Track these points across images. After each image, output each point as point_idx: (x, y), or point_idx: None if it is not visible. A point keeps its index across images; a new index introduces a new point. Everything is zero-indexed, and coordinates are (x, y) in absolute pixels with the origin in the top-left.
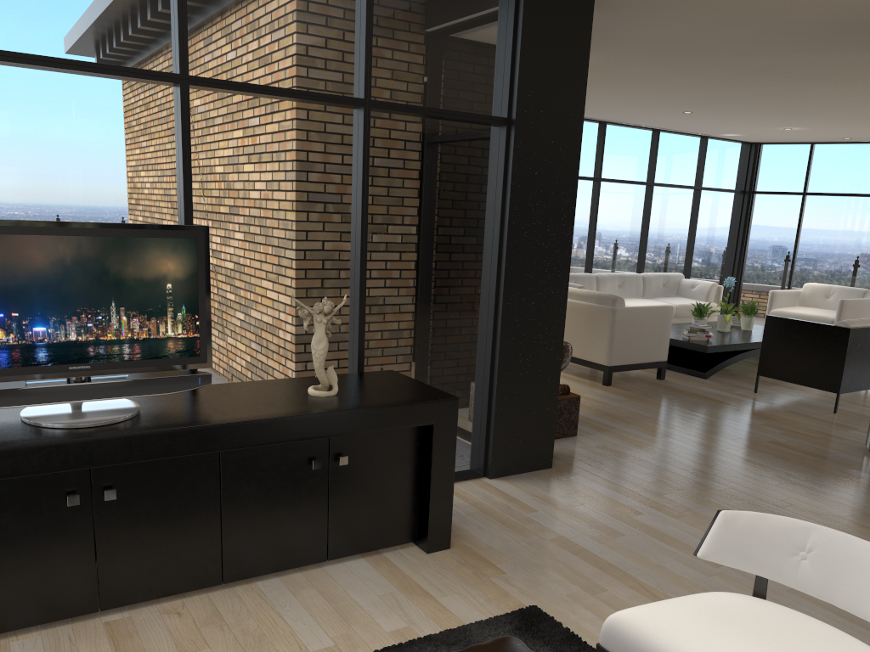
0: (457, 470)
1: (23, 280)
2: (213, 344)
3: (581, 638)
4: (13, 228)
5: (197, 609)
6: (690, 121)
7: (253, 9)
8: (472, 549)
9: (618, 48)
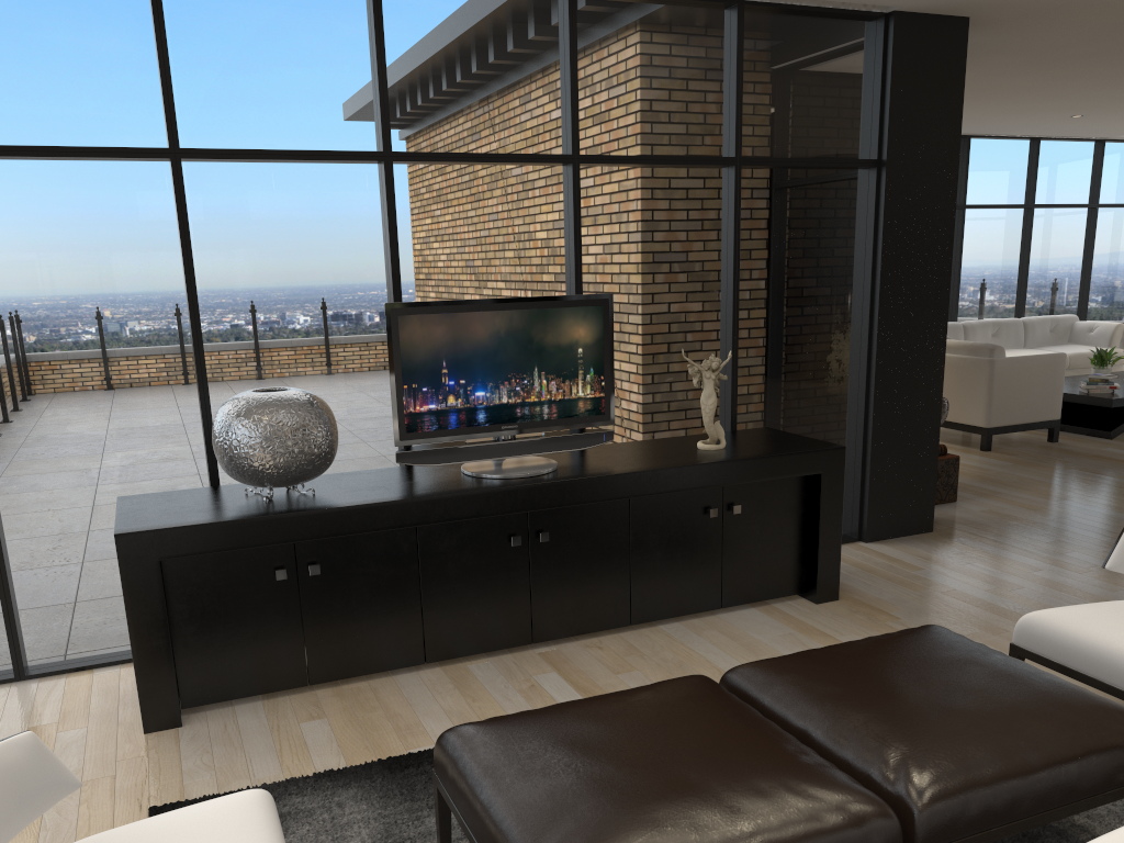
0: None
1: (468, 351)
2: None
3: None
4: (462, 307)
5: (614, 644)
6: (1080, 125)
7: (632, 85)
8: (861, 600)
9: (991, 62)
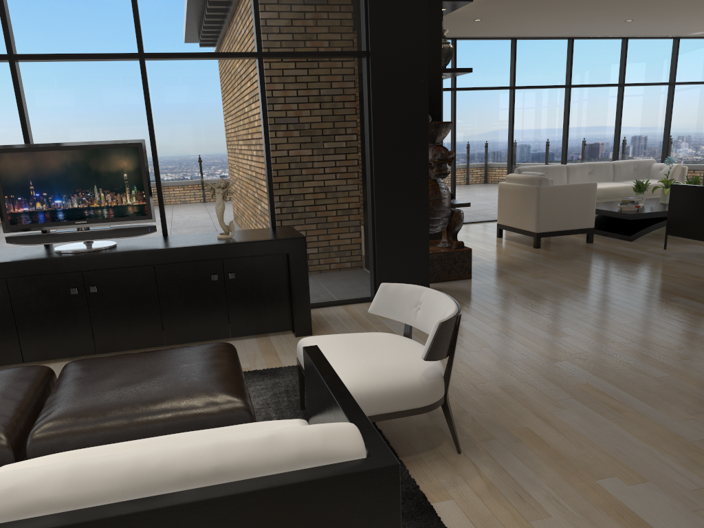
0: (356, 296)
1: (47, 175)
2: (177, 213)
3: None
4: (39, 148)
5: None
6: (643, 27)
7: (181, 7)
8: None
9: None
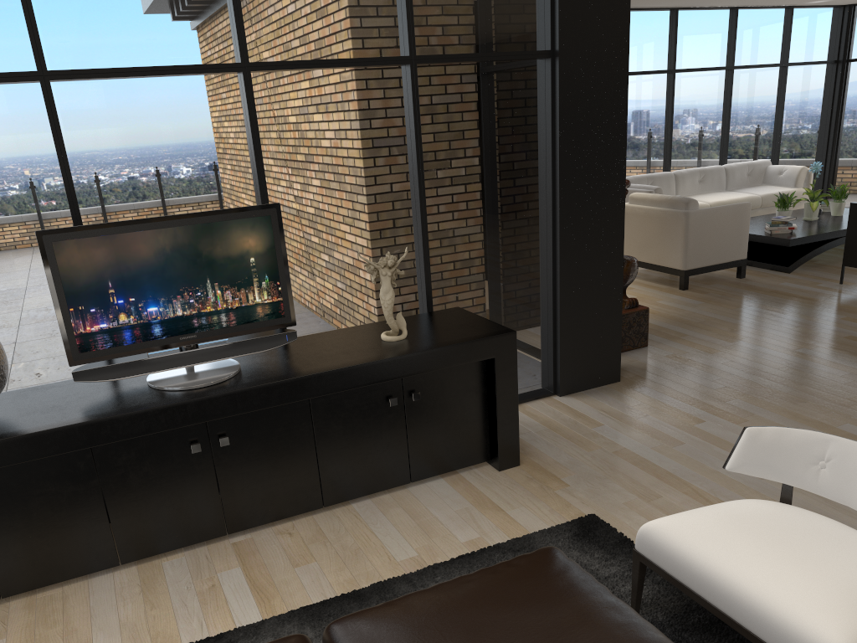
0: (529, 391)
1: (134, 270)
2: (297, 300)
3: (633, 542)
4: (121, 228)
5: (304, 529)
6: None
7: None
8: (540, 465)
9: None
